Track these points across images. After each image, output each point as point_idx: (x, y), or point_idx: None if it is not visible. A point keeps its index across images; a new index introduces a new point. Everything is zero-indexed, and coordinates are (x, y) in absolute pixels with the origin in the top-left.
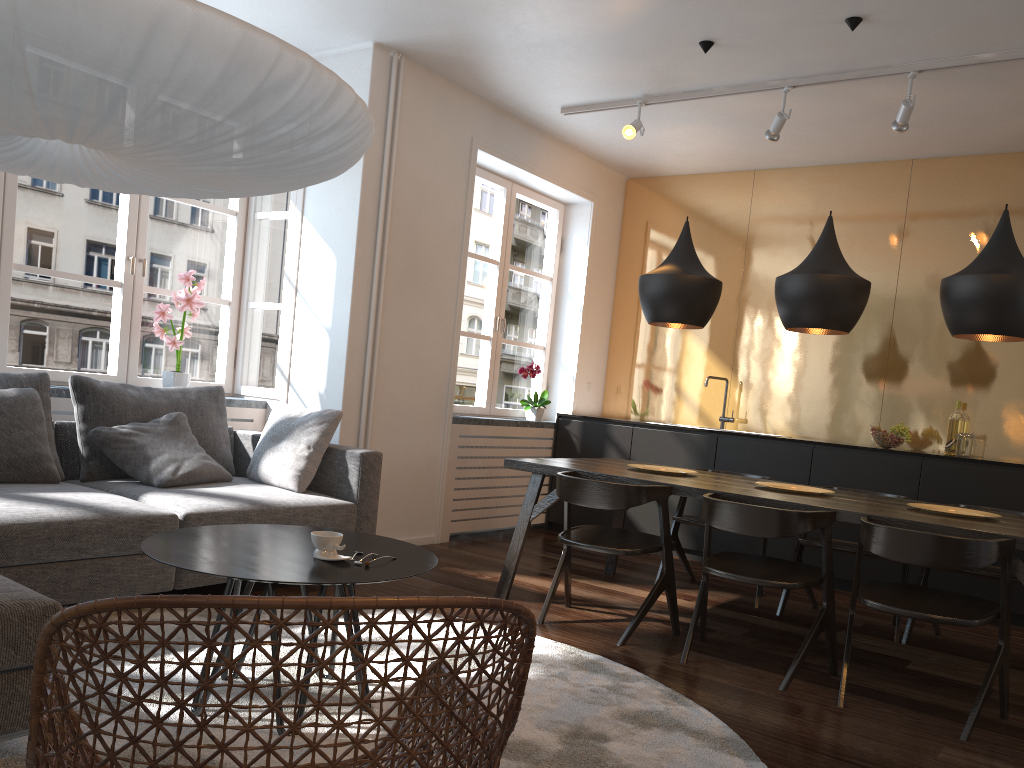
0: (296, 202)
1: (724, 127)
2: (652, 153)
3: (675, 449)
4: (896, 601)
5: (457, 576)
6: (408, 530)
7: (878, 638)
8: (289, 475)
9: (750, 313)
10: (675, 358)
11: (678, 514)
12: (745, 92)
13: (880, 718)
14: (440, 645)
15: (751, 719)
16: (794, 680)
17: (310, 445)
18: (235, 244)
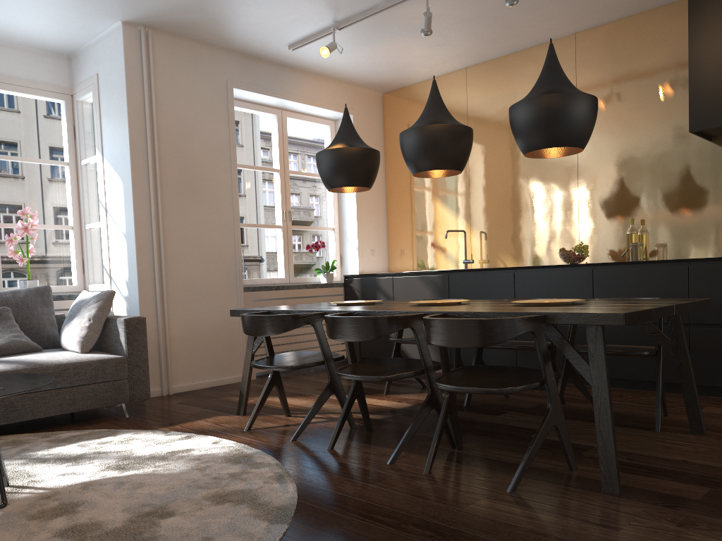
0: (98, 148)
1: (414, 36)
2: (382, 69)
3: (422, 289)
4: (462, 380)
5: (227, 402)
6: (216, 373)
7: (535, 415)
8: (75, 341)
9: (477, 177)
10: (431, 221)
11: (398, 336)
12: (400, 2)
13: (451, 479)
14: (134, 454)
15: (328, 489)
16: (411, 455)
17: (90, 318)
18: (70, 185)
